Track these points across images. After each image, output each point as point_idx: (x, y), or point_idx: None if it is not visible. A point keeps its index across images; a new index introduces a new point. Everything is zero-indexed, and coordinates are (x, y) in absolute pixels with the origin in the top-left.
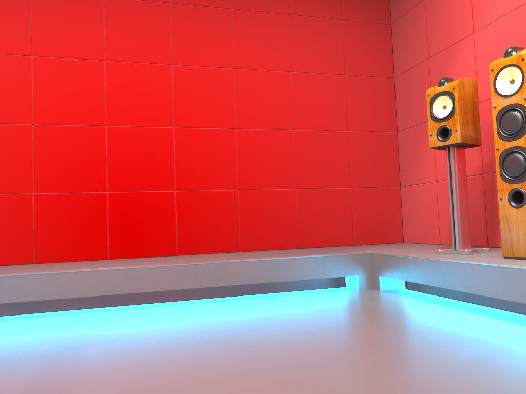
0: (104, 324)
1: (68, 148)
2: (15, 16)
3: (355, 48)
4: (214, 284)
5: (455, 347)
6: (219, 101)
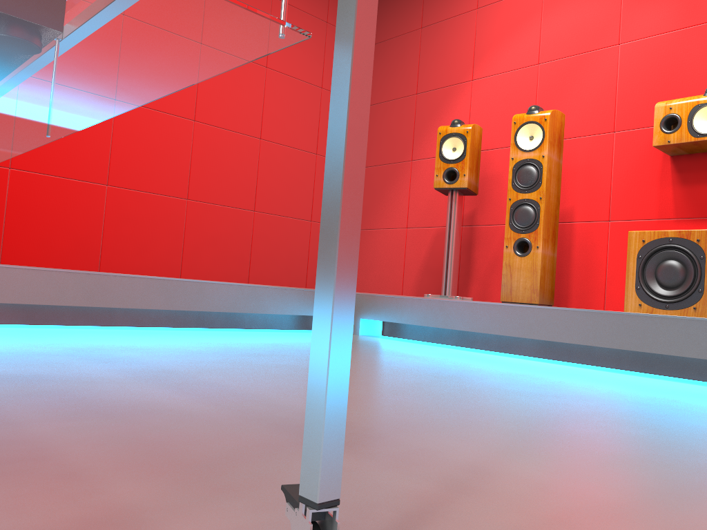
0: (77, 337)
1: None
2: None
3: None
4: (188, 308)
5: (498, 367)
6: None
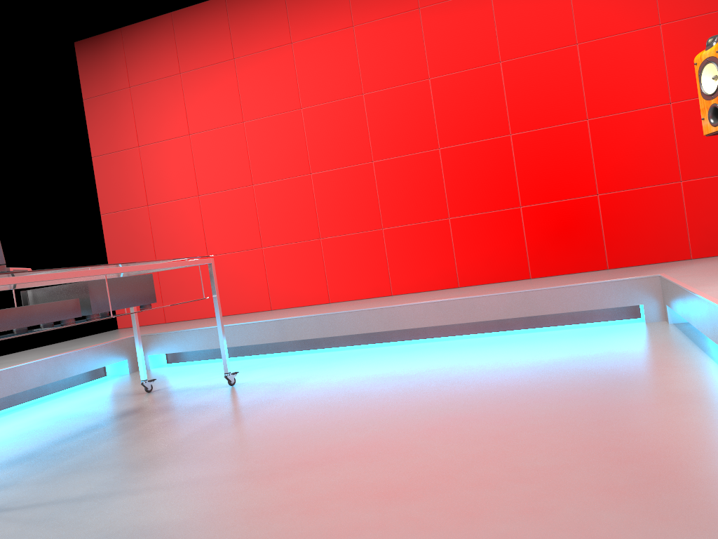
0: (348, 360)
1: (342, 191)
2: (283, 74)
3: None
4: (463, 321)
5: (586, 390)
6: (487, 106)
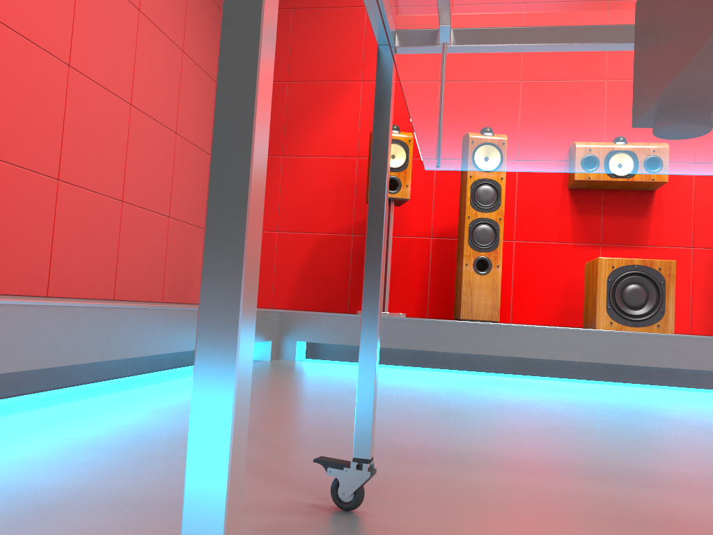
0: None
1: None
2: None
3: (194, 20)
4: (183, 348)
5: (569, 392)
6: (54, 1)
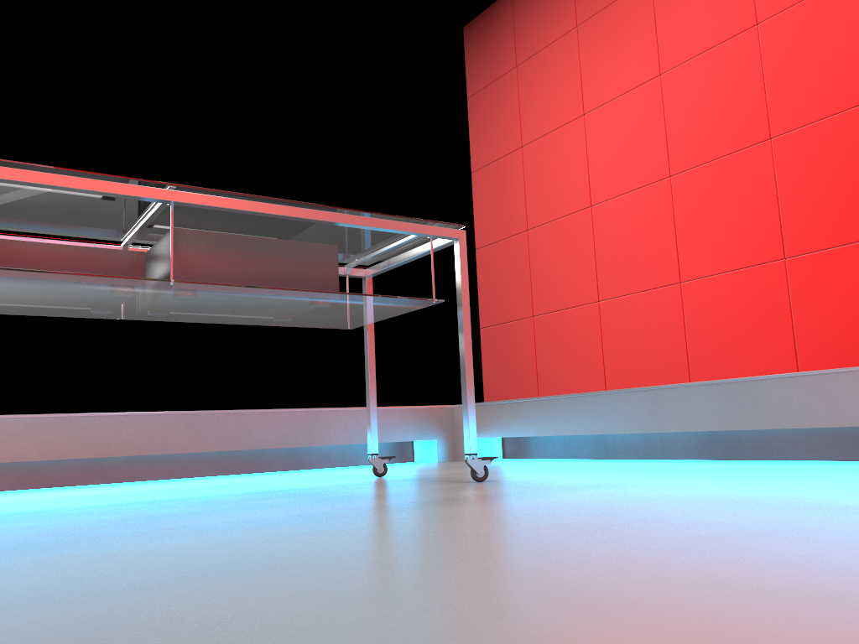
0: (754, 474)
1: (833, 161)
2: None
3: None
4: None
5: None
6: None
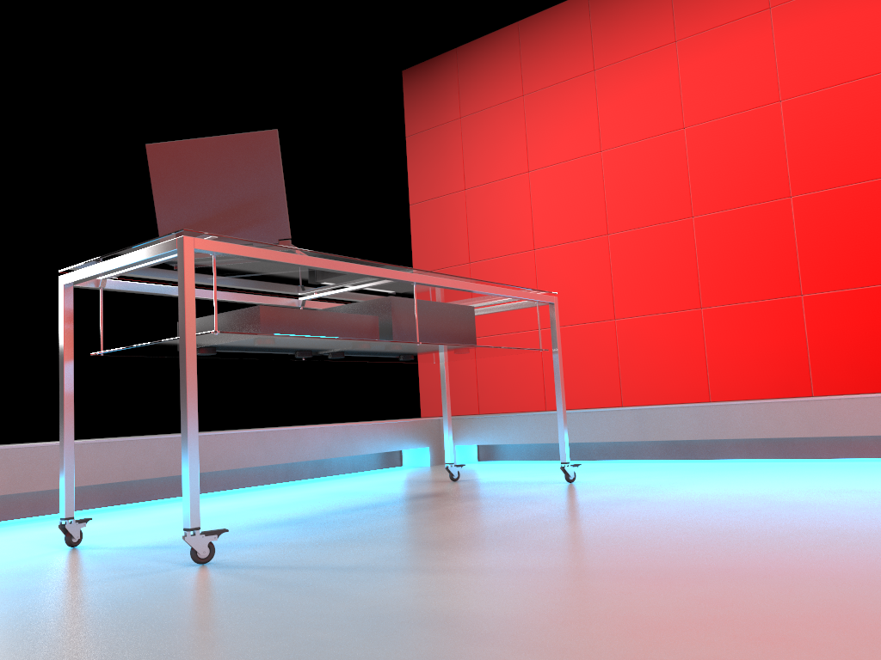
0: (750, 471)
1: (740, 240)
2: (660, 84)
3: None
4: None
5: None
6: None
